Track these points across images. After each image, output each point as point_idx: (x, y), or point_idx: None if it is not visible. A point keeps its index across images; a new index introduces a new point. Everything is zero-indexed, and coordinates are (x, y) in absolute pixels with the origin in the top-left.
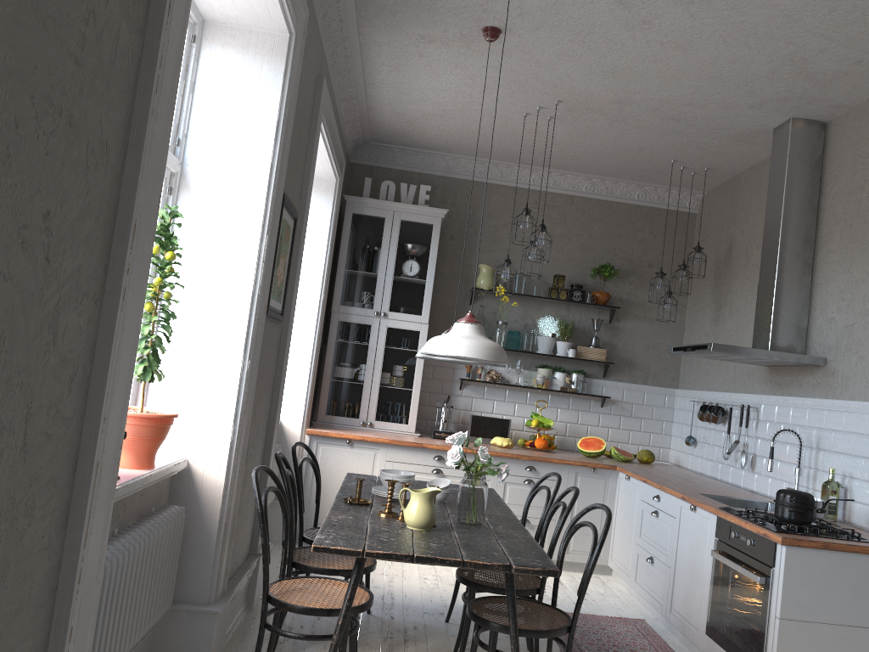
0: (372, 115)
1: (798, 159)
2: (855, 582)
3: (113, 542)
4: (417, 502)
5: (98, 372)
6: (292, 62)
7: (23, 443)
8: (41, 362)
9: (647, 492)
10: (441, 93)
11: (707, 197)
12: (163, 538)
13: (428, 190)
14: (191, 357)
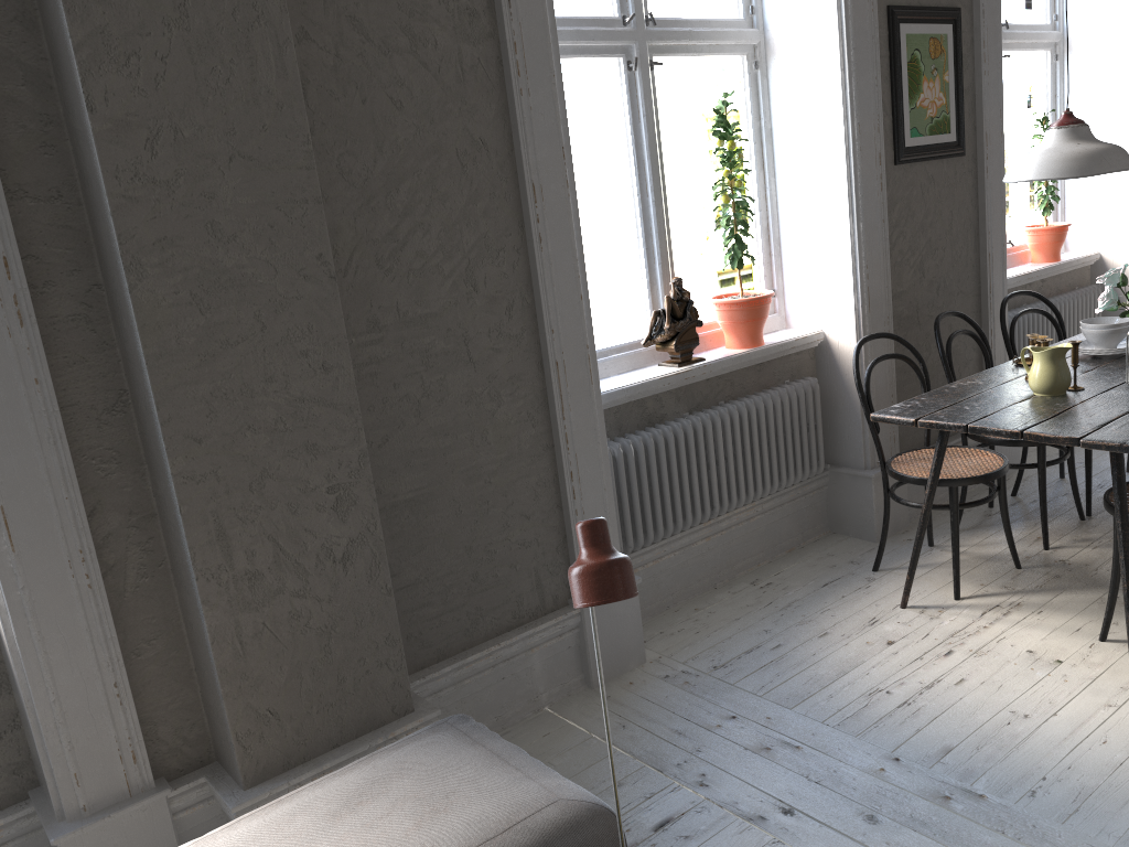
0: None
1: None
2: None
3: (699, 413)
4: (1036, 363)
5: (537, 299)
6: None
7: (468, 358)
8: (465, 306)
9: None
10: None
11: None
12: (777, 408)
13: None
14: (807, 231)
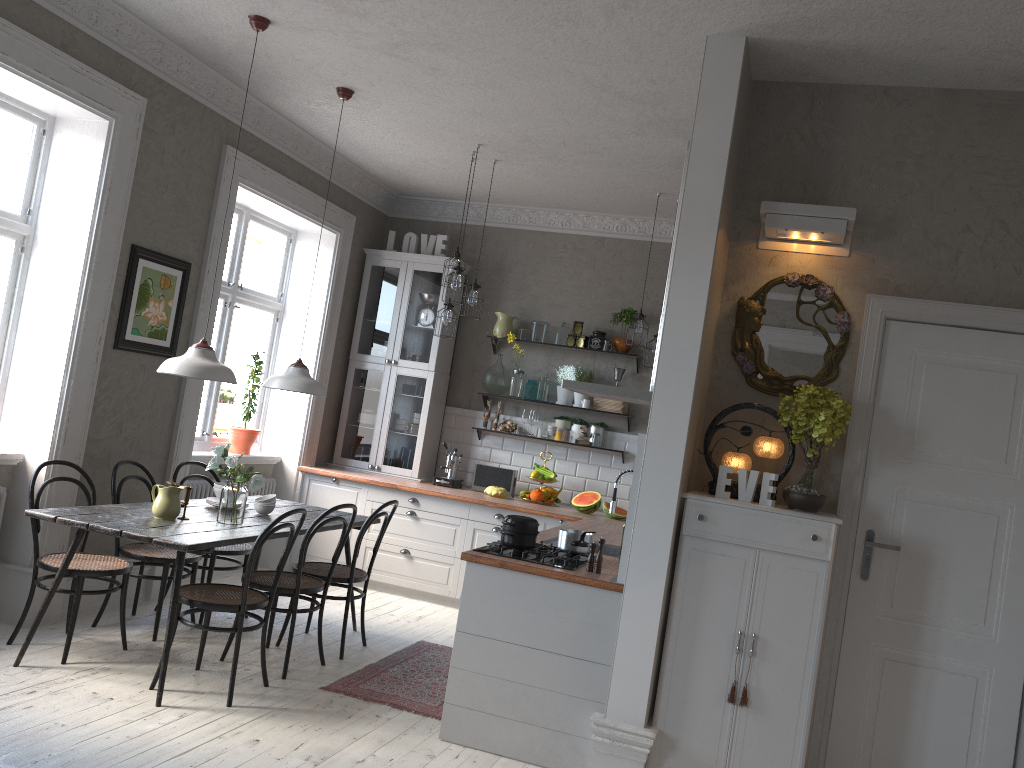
0: (369, 172)
1: None
2: (532, 604)
3: None
4: (159, 495)
5: None
6: (114, 142)
7: None
8: None
9: None
10: (388, 147)
11: None
12: None
13: (444, 240)
14: (31, 376)
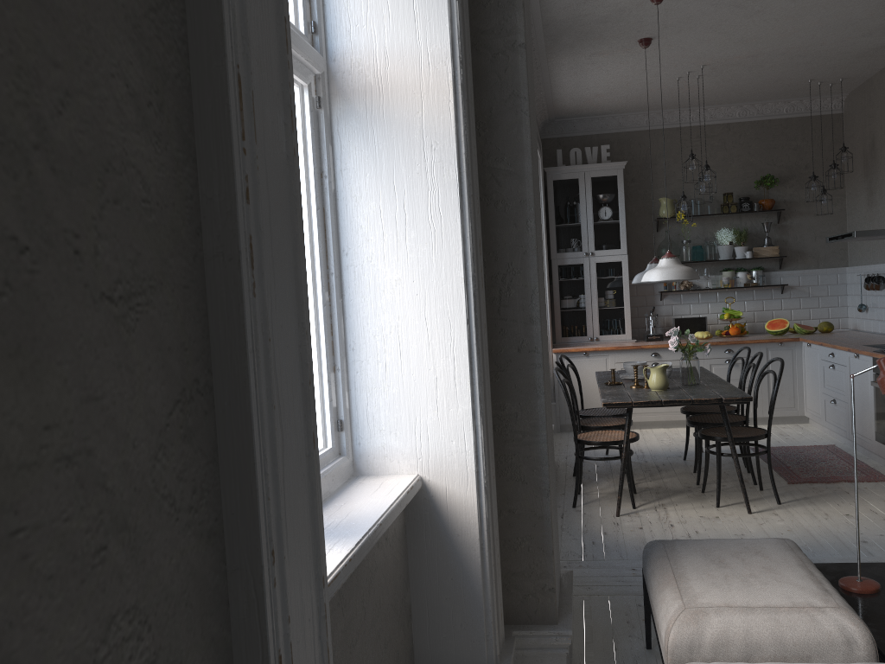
0: (556, 104)
1: None
2: None
3: None
4: (655, 374)
5: None
6: None
7: None
8: None
9: (825, 352)
10: (610, 80)
11: (849, 98)
12: None
13: (607, 148)
14: None
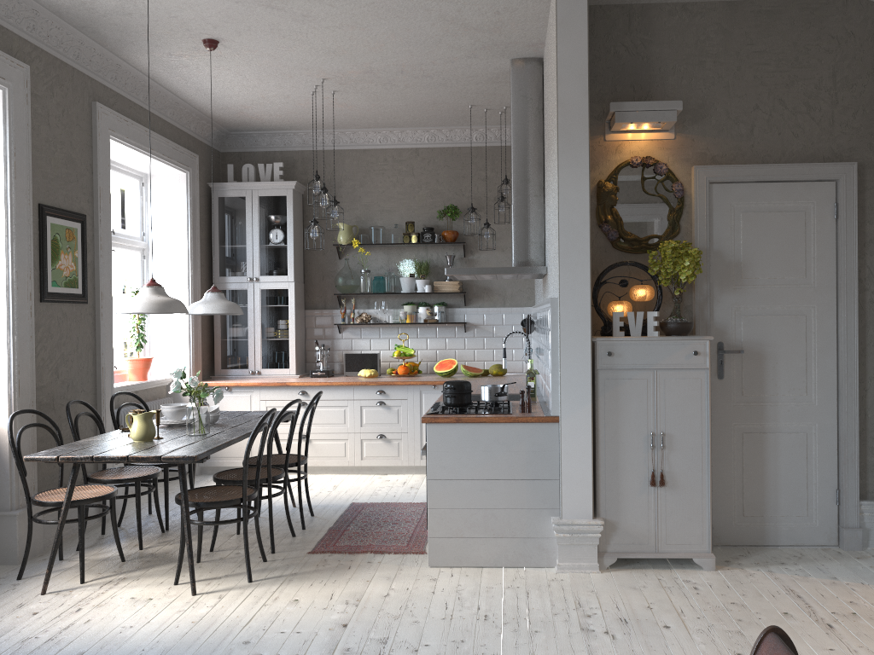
0: (207, 113)
1: (519, 95)
2: (487, 446)
3: None
4: (135, 422)
5: None
6: (10, 110)
7: None
8: None
9: None
10: (234, 89)
11: None
12: None
13: (280, 166)
14: None
